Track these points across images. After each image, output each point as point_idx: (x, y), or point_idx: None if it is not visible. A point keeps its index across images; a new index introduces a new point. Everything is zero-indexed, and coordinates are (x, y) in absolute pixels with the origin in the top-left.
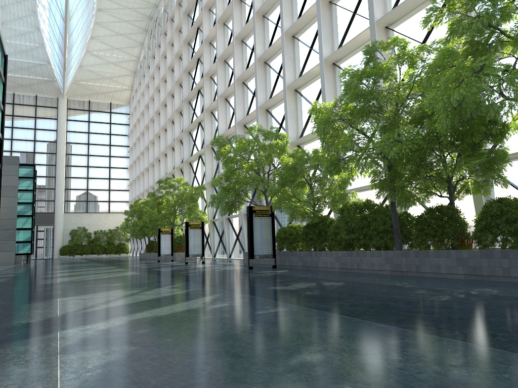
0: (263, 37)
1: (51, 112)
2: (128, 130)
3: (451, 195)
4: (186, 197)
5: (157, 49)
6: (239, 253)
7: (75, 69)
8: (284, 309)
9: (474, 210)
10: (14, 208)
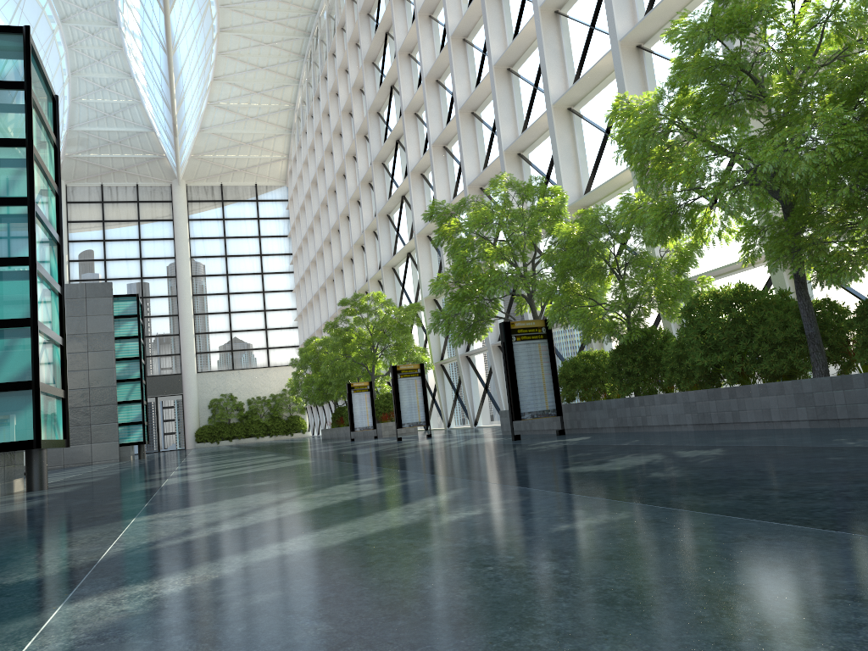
0: (502, 25)
1: (163, 210)
2: (287, 226)
3: None
4: (390, 325)
5: (322, 83)
6: (490, 417)
7: (193, 134)
8: (622, 517)
9: None
10: (112, 369)
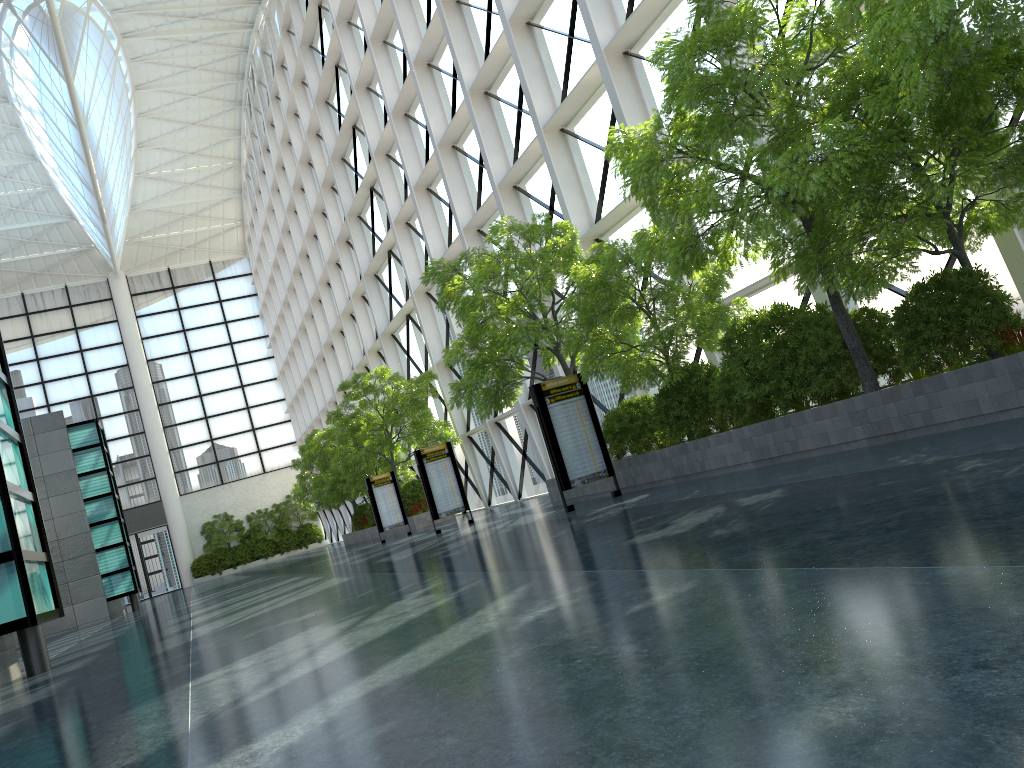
0: (469, 44)
1: (103, 311)
2: (257, 304)
3: (958, 245)
4: (403, 402)
5: (270, 132)
6: (535, 486)
7: (124, 215)
8: (689, 587)
9: (1004, 268)
10: (81, 513)
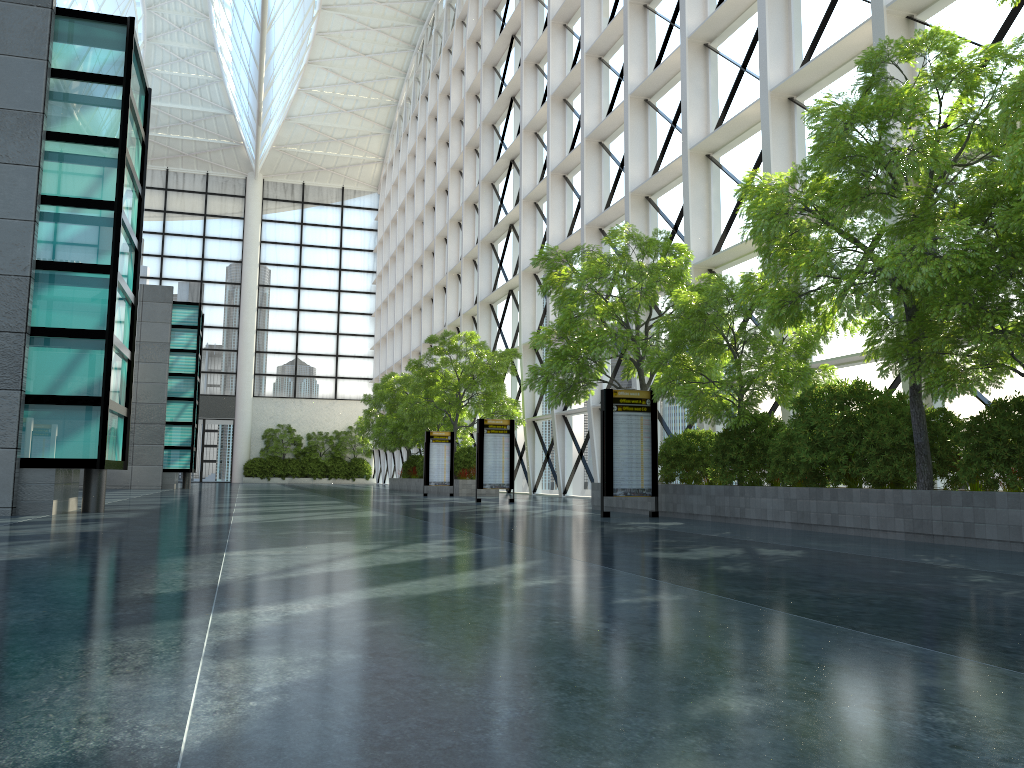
0: (644, 50)
1: (234, 206)
2: (374, 240)
3: None
4: (481, 371)
5: (433, 81)
6: (582, 487)
7: (278, 123)
8: (676, 598)
9: None
10: (163, 385)
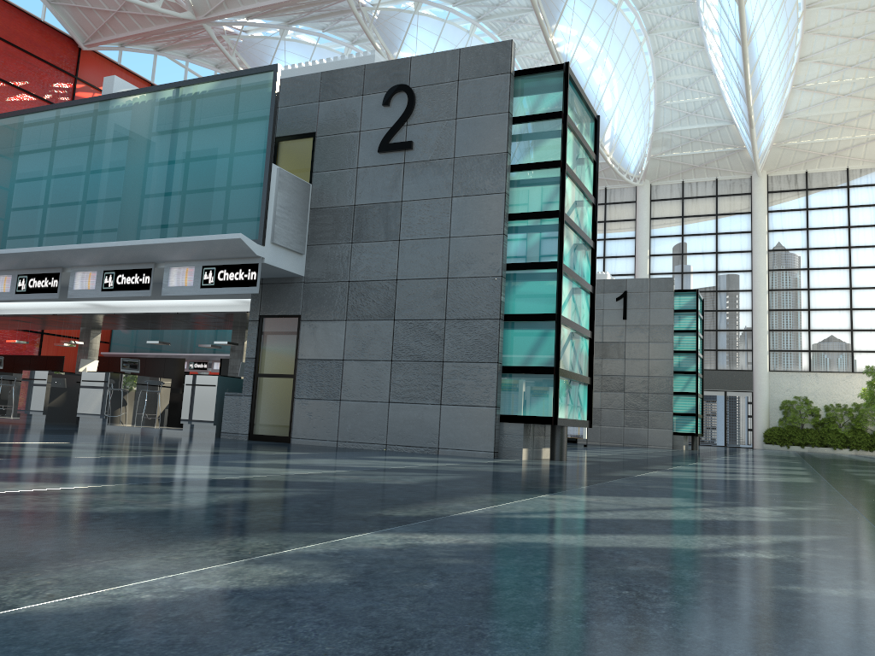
0: None
1: (741, 203)
2: None
3: None
4: None
5: None
6: None
7: (774, 122)
8: None
9: None
10: (669, 361)
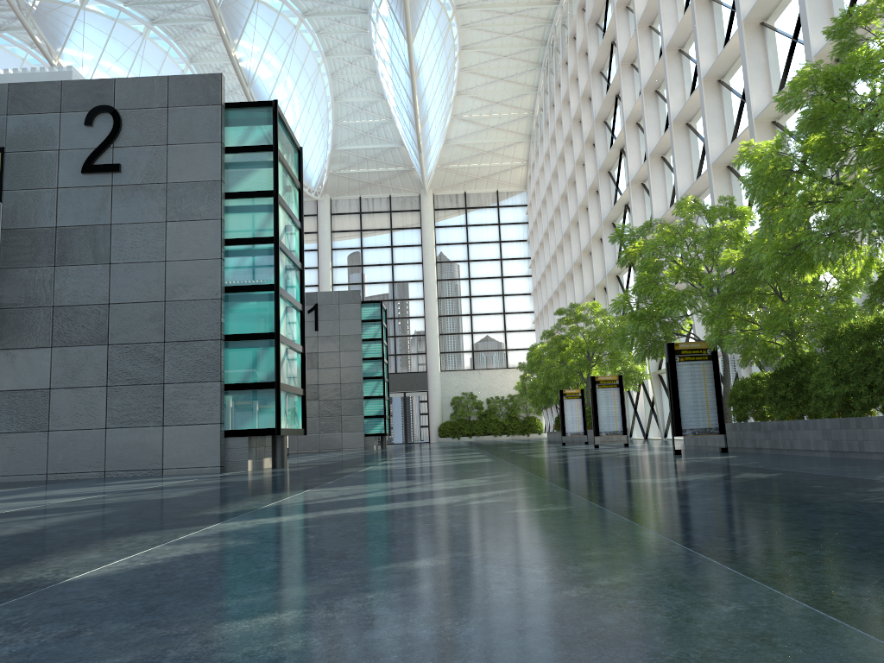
0: (713, 36)
1: (412, 219)
2: (527, 231)
3: None
4: (604, 335)
5: (557, 91)
6: None
7: (438, 147)
8: (560, 509)
9: None
10: (359, 368)
